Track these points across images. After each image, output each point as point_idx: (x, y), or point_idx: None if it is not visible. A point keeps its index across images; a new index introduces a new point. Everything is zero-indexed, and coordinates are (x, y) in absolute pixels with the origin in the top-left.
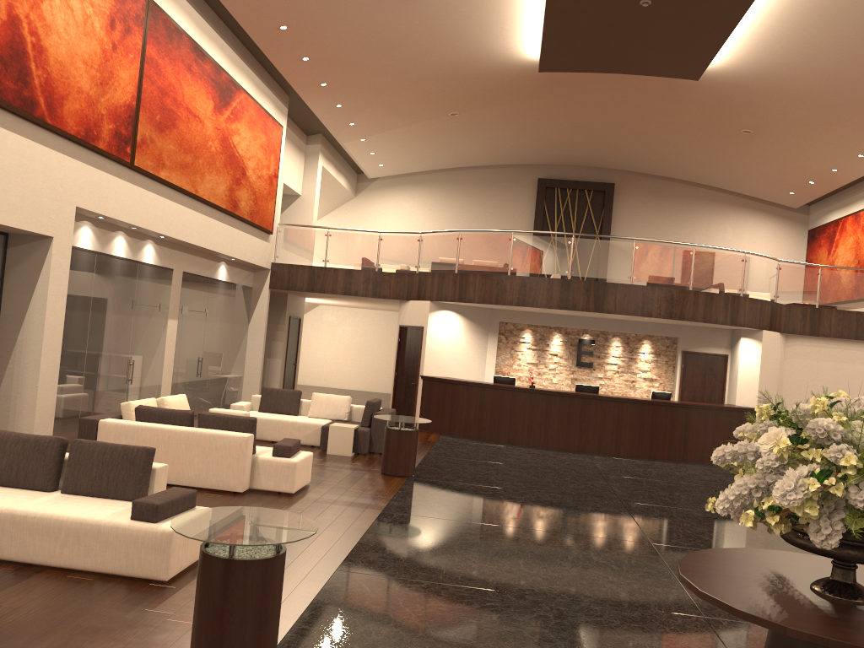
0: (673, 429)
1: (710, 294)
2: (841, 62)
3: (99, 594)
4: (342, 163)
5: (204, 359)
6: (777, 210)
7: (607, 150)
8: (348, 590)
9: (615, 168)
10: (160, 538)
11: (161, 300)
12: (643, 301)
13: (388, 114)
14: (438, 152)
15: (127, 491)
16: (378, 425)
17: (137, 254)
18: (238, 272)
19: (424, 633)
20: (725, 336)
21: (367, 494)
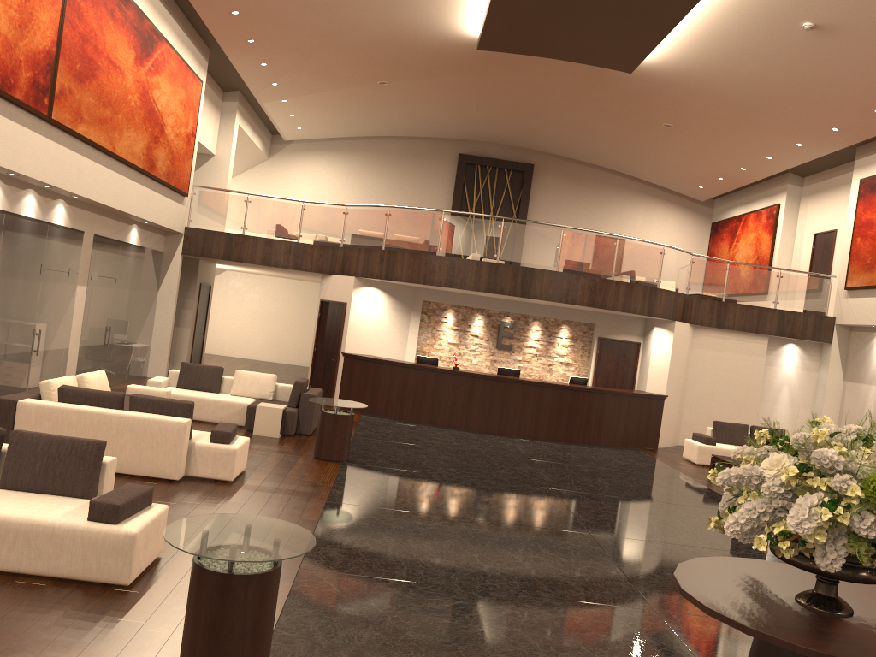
0: (589, 414)
1: (630, 285)
2: (765, 70)
3: (58, 602)
4: (258, 122)
5: (112, 328)
6: (685, 202)
7: (530, 131)
8: (318, 590)
9: (536, 149)
10: (123, 541)
11: (71, 265)
12: (568, 289)
13: (315, 77)
14: (360, 119)
15: (76, 487)
16: (306, 406)
17: (47, 214)
18: (149, 235)
19: (405, 636)
20: (639, 324)
21: (307, 482)
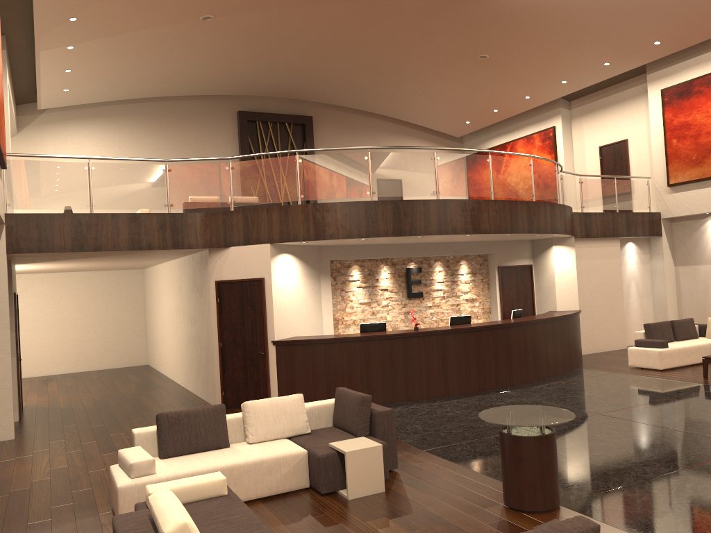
0: (547, 346)
1: (552, 205)
2: None
3: None
4: (12, 85)
5: None
6: (441, 140)
7: (325, 79)
8: None
9: (315, 100)
10: None
11: None
12: (510, 217)
13: (131, 8)
14: (146, 74)
15: None
16: (386, 429)
17: None
18: None
19: None
20: (527, 247)
21: None
